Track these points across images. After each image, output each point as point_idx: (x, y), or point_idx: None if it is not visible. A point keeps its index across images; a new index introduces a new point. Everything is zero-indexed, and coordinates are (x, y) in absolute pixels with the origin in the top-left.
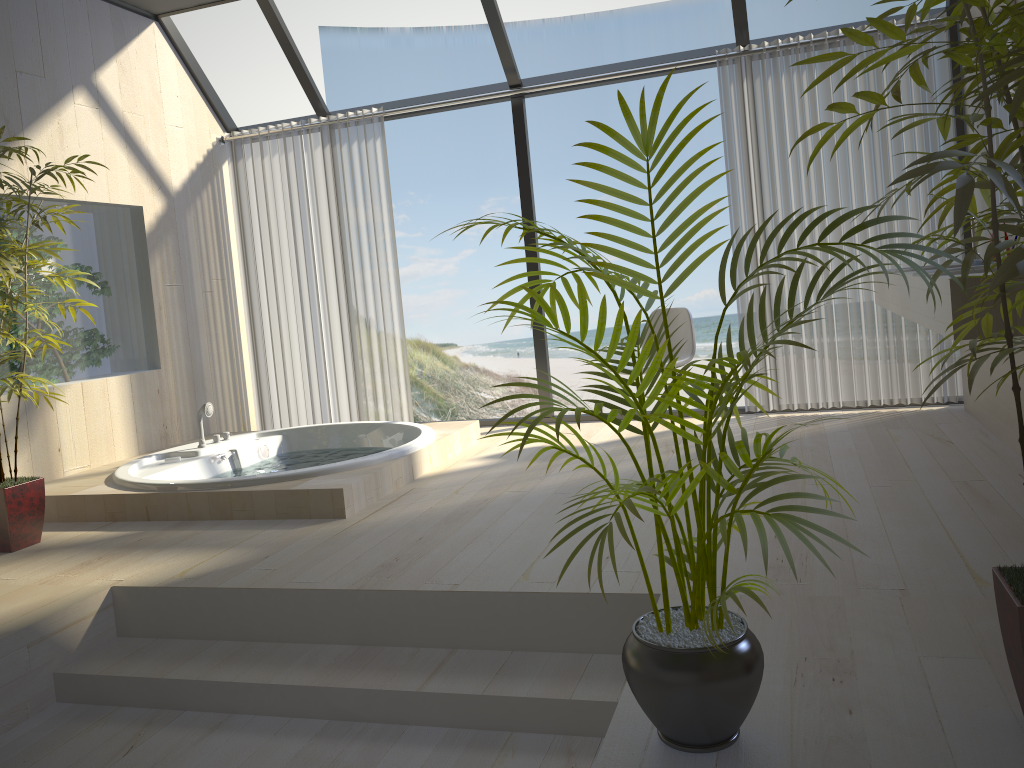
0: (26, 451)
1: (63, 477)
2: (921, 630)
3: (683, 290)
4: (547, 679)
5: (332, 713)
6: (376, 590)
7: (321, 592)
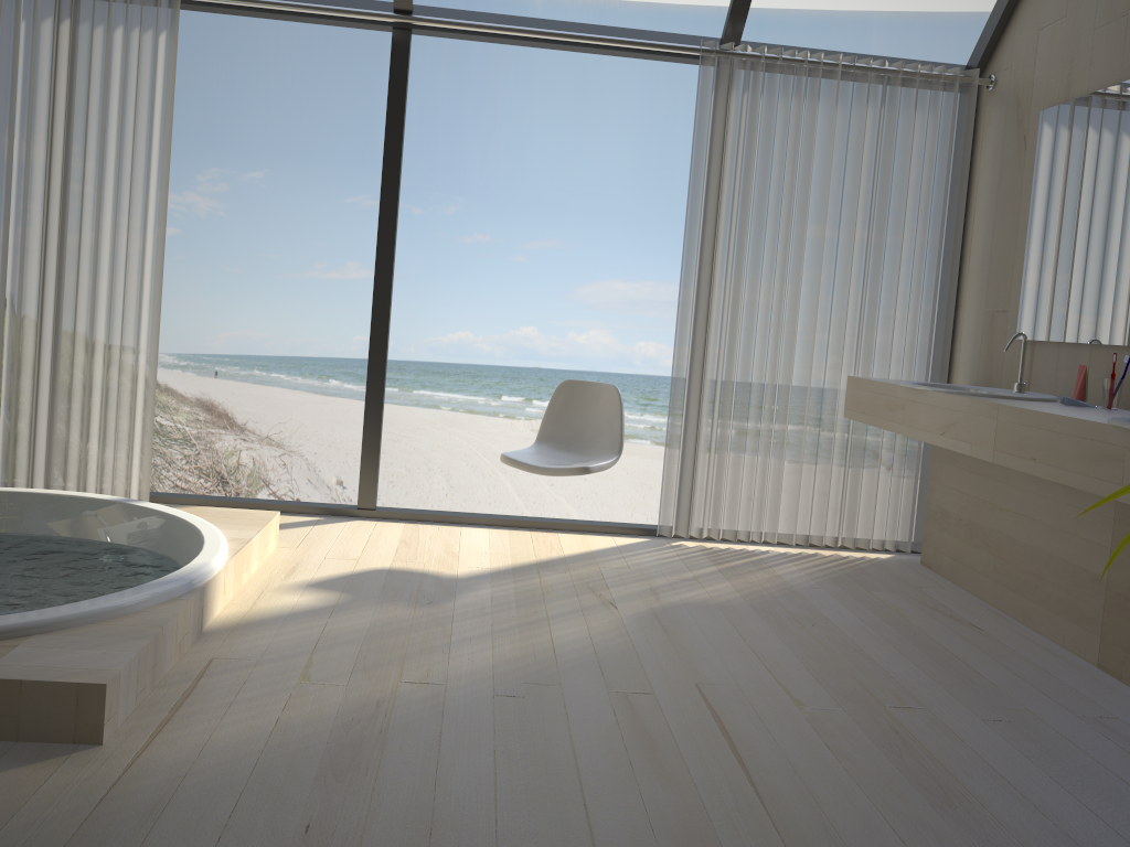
0: None
1: None
2: None
3: (436, 328)
4: None
5: None
6: None
7: None
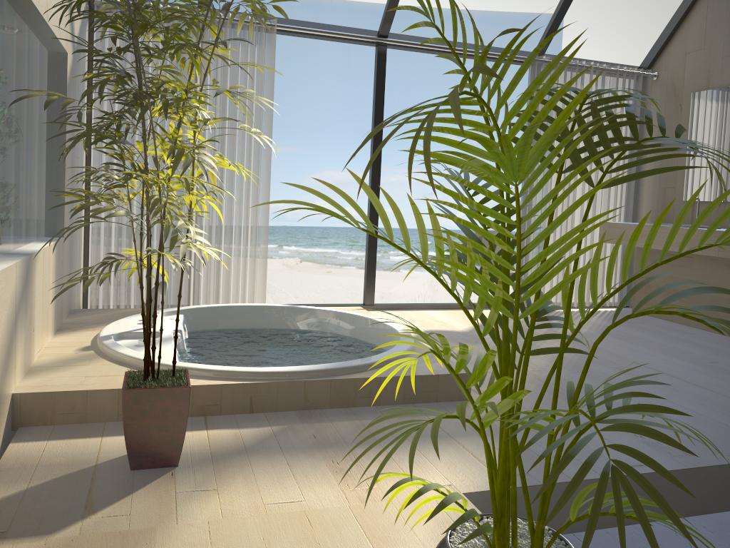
0: (23, 332)
1: (36, 363)
2: None
3: None
4: None
5: None
6: (713, 466)
7: (672, 473)
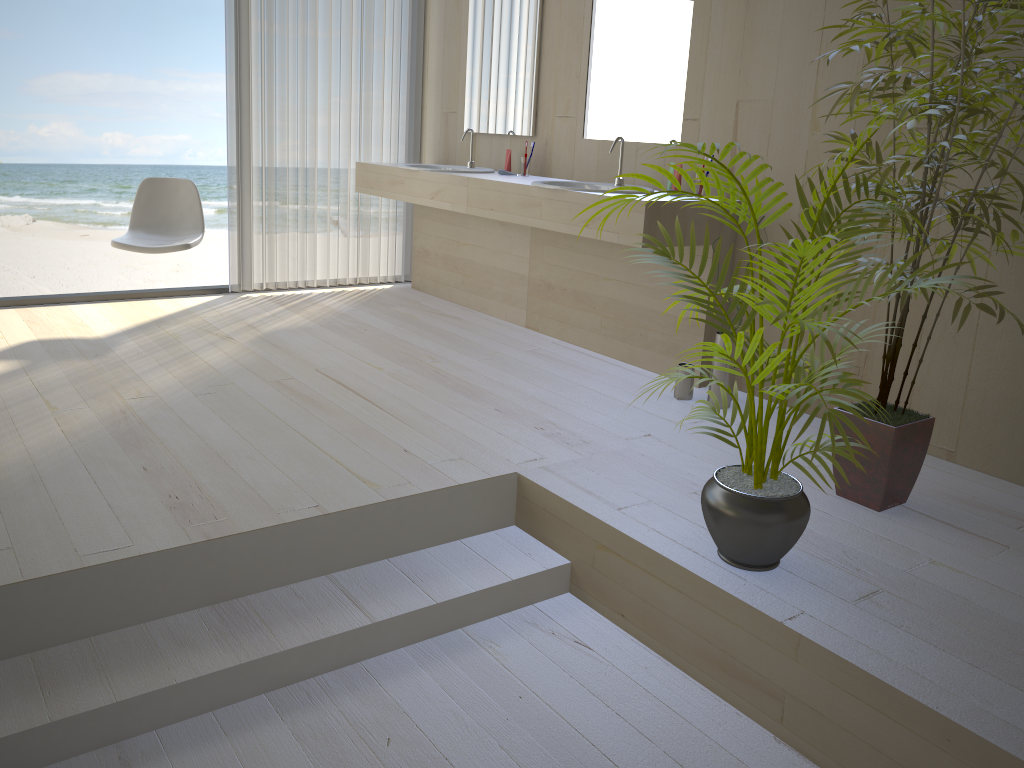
0: None
1: None
2: (709, 459)
3: None
4: (464, 571)
5: (268, 685)
6: (235, 534)
7: (158, 555)
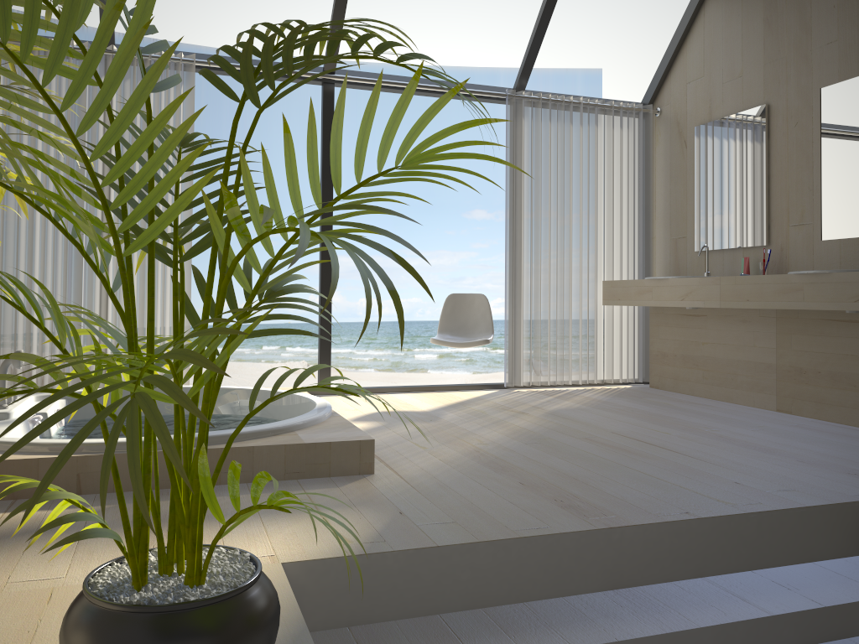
0: None
1: None
2: None
3: None
4: (835, 585)
5: None
6: (630, 526)
7: (574, 535)
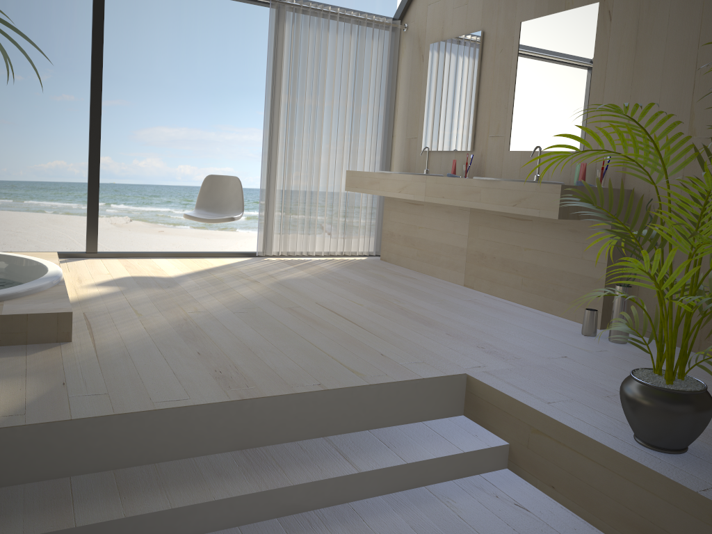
0: None
1: None
2: (616, 375)
3: (38, 158)
4: (427, 443)
5: (280, 511)
6: (261, 397)
7: (206, 407)
